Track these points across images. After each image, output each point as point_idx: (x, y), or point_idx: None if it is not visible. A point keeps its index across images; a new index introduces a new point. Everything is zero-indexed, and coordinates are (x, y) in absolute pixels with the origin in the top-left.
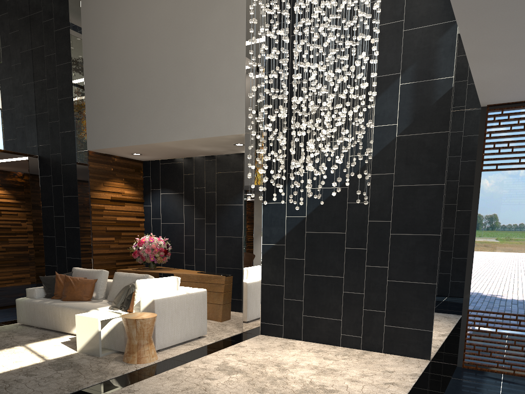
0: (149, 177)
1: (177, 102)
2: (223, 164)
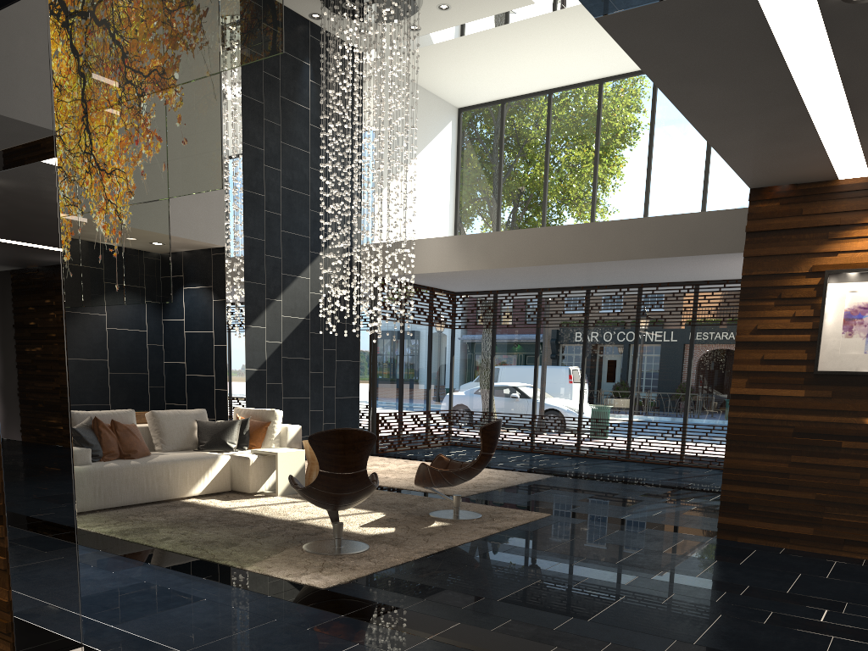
0: None
1: None
2: None
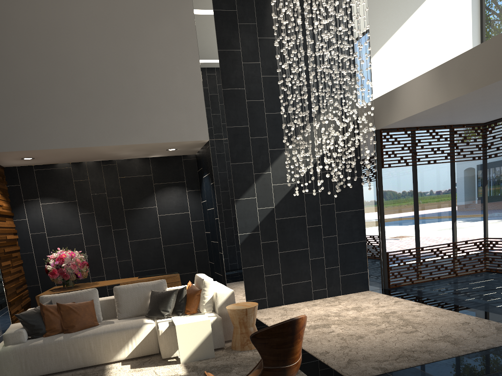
0: (18, 186)
1: (124, 106)
2: (127, 168)
